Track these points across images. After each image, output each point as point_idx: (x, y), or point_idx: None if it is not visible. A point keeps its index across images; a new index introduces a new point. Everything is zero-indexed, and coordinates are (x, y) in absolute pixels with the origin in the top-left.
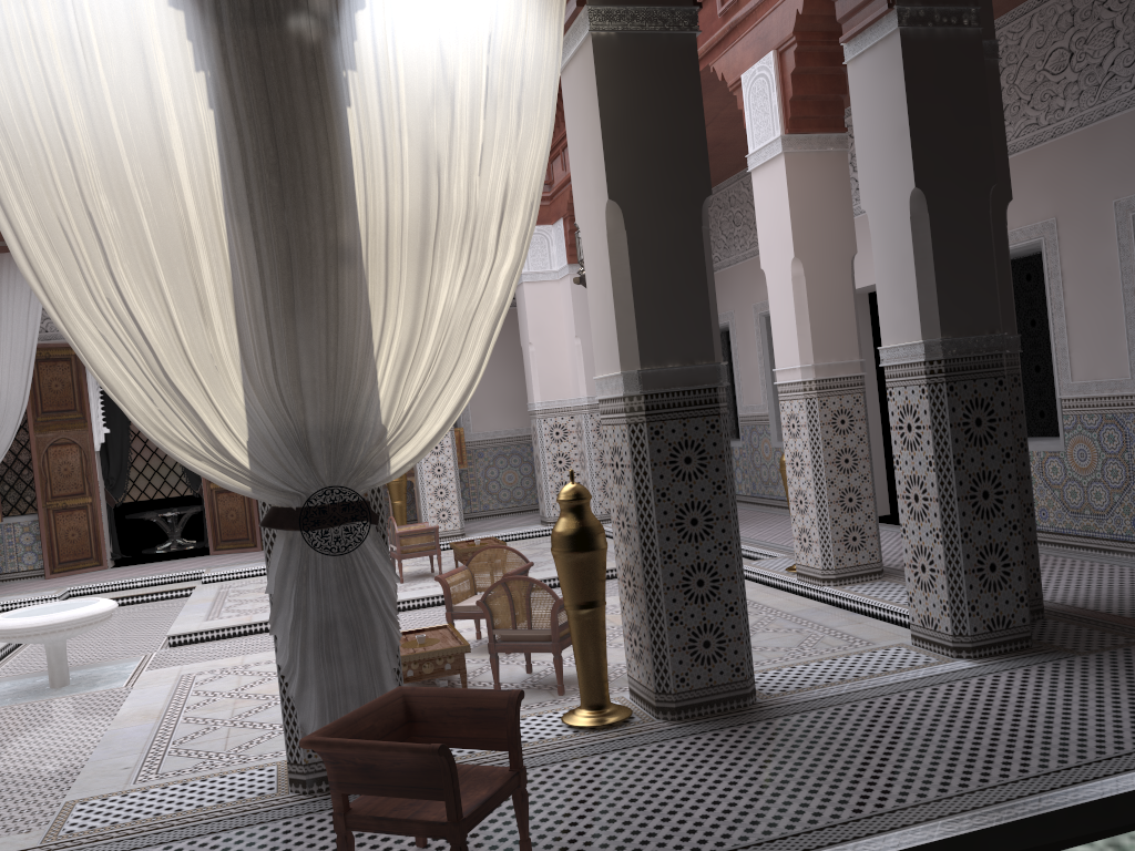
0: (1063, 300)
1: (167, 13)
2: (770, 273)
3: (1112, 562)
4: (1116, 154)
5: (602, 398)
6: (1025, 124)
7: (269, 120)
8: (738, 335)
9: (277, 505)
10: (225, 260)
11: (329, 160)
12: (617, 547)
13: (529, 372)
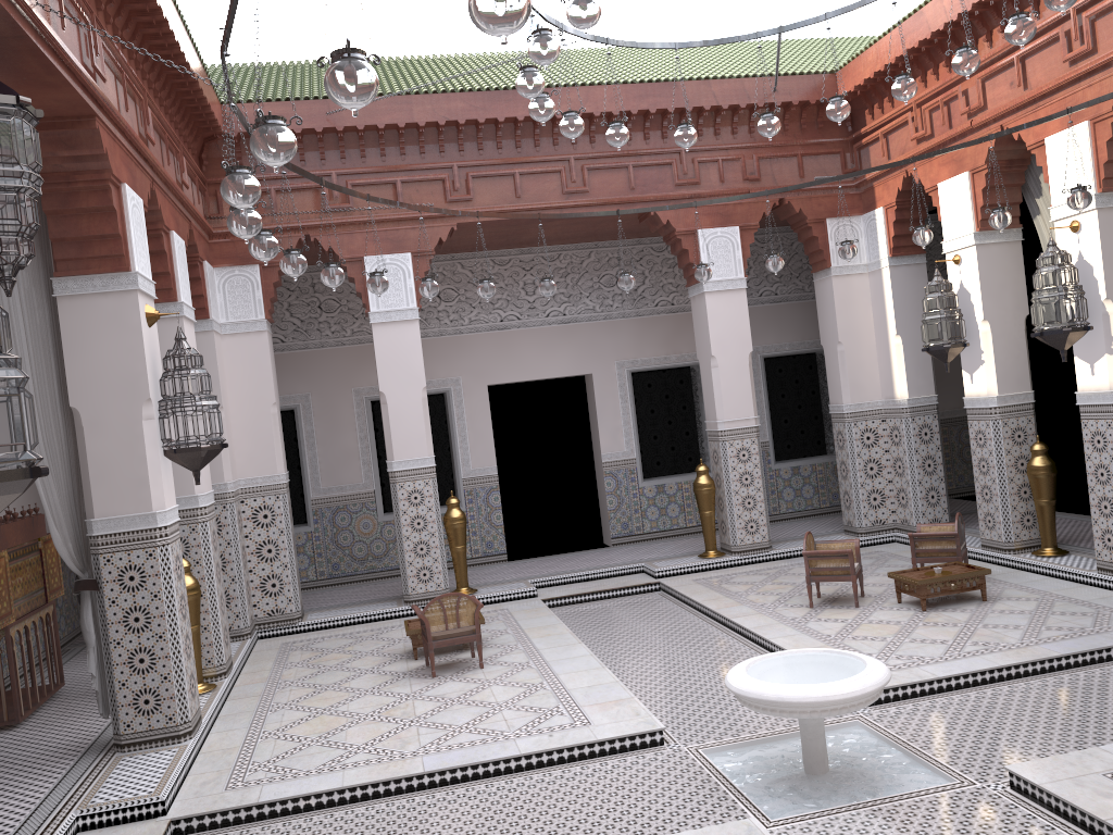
0: None
1: None
2: (724, 358)
3: None
4: (750, 325)
5: (1007, 405)
6: None
7: None
8: (318, 417)
9: None
10: None
11: None
12: (1012, 478)
13: None
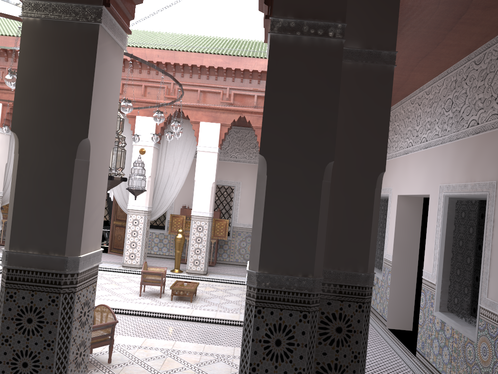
0: (491, 239)
1: None
2: None
3: None
4: None
5: None
6: (492, 113)
7: None
8: None
9: None
10: None
11: None
12: None
13: None
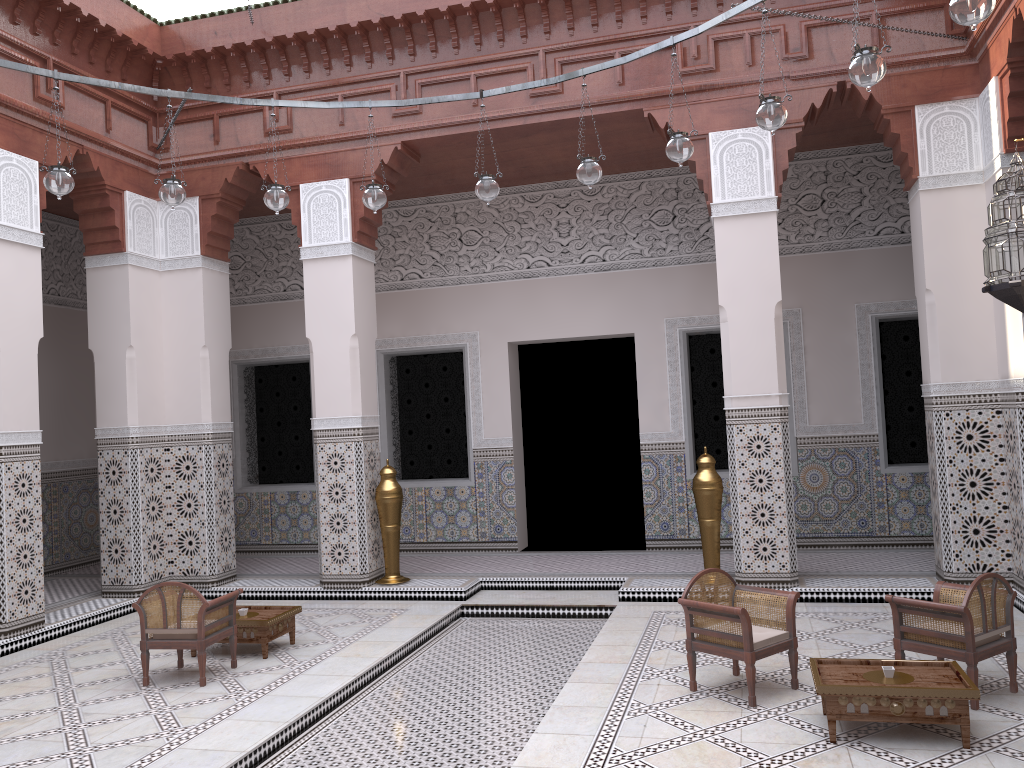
0: (805, 367)
1: None
2: (736, 310)
3: (858, 551)
4: (859, 274)
5: None
6: None
7: None
8: None
9: None
10: None
11: None
12: None
13: (116, 386)
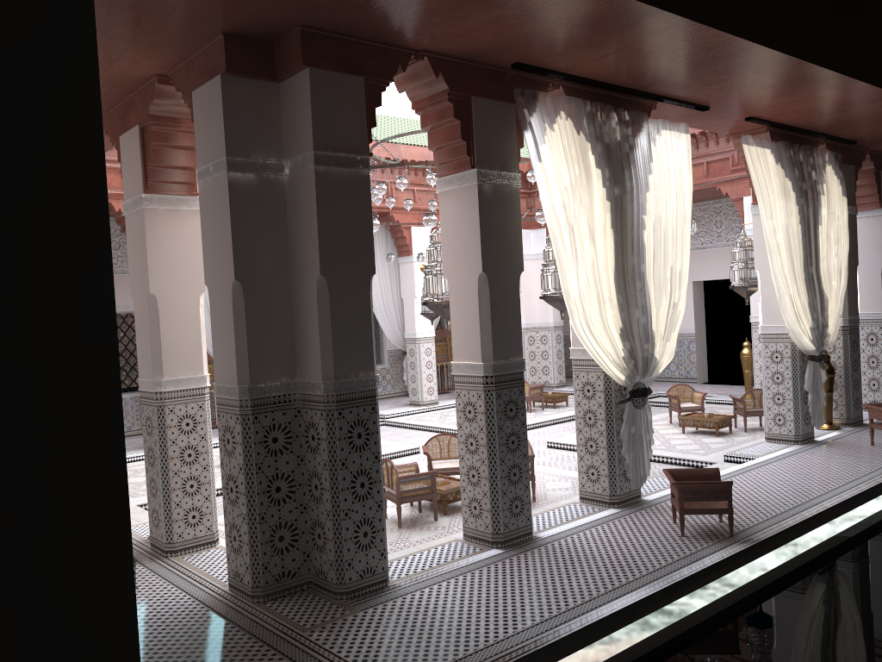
0: None
1: (796, 207)
2: None
3: None
4: None
5: None
6: None
7: (809, 239)
8: None
9: (812, 354)
10: (804, 281)
11: (817, 252)
12: None
13: None
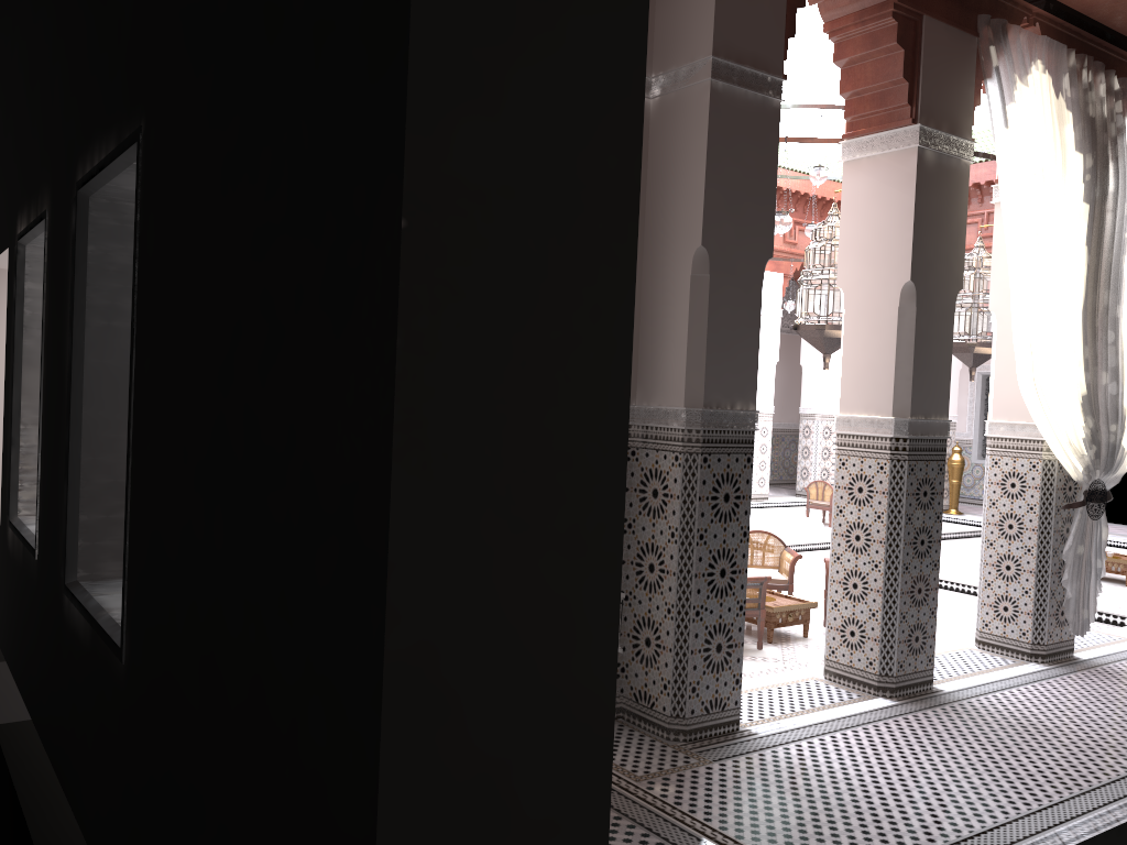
0: None
1: None
2: None
3: None
4: None
5: None
6: None
7: None
8: None
9: None
10: None
11: None
12: None
13: (811, 385)
